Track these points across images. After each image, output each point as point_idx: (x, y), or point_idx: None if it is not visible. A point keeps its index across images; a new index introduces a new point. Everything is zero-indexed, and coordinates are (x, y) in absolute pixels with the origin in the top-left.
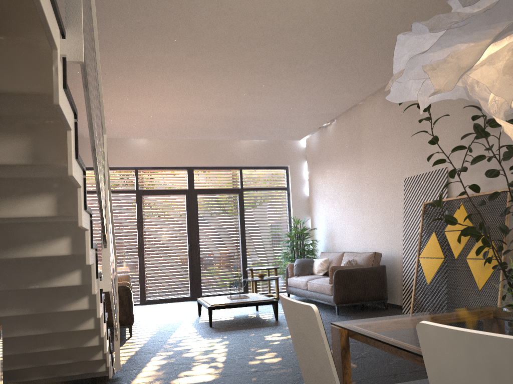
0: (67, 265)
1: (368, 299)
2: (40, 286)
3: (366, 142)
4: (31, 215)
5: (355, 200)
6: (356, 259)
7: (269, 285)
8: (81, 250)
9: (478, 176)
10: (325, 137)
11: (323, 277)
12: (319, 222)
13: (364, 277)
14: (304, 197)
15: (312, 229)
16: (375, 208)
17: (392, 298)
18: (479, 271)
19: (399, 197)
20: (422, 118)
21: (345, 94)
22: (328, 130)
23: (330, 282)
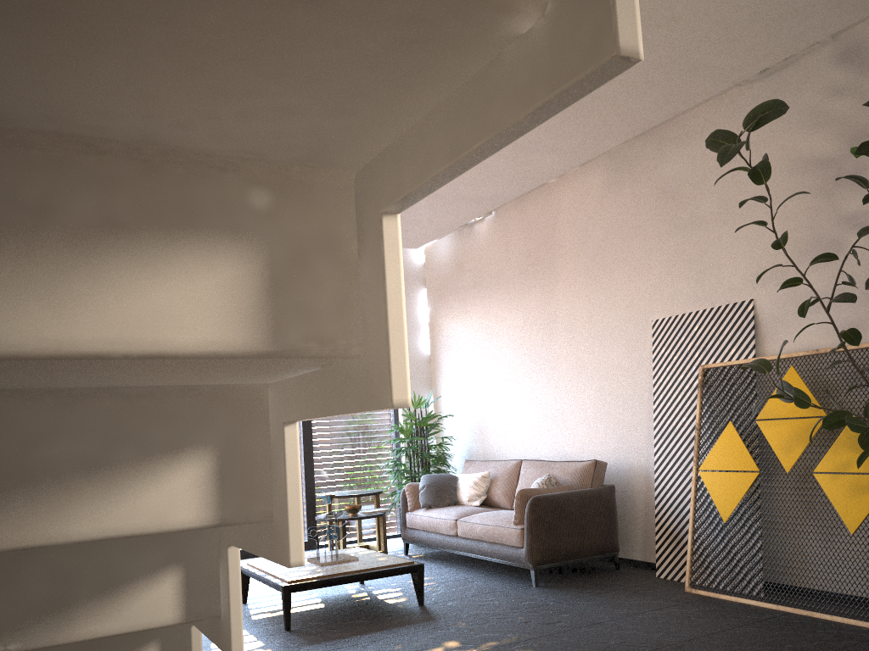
0: (133, 552)
1: (589, 553)
2: (26, 643)
3: (566, 254)
4: (143, 347)
5: (538, 362)
6: (555, 475)
7: (359, 527)
8: (256, 504)
9: (825, 315)
10: (470, 244)
11: (484, 510)
12: (453, 403)
13: (582, 509)
14: (422, 356)
15: (436, 417)
16: (584, 376)
17: (623, 548)
18: (846, 497)
19: (639, 355)
20: (750, 198)
21: (543, 156)
22: (476, 231)
23: (517, 521)
